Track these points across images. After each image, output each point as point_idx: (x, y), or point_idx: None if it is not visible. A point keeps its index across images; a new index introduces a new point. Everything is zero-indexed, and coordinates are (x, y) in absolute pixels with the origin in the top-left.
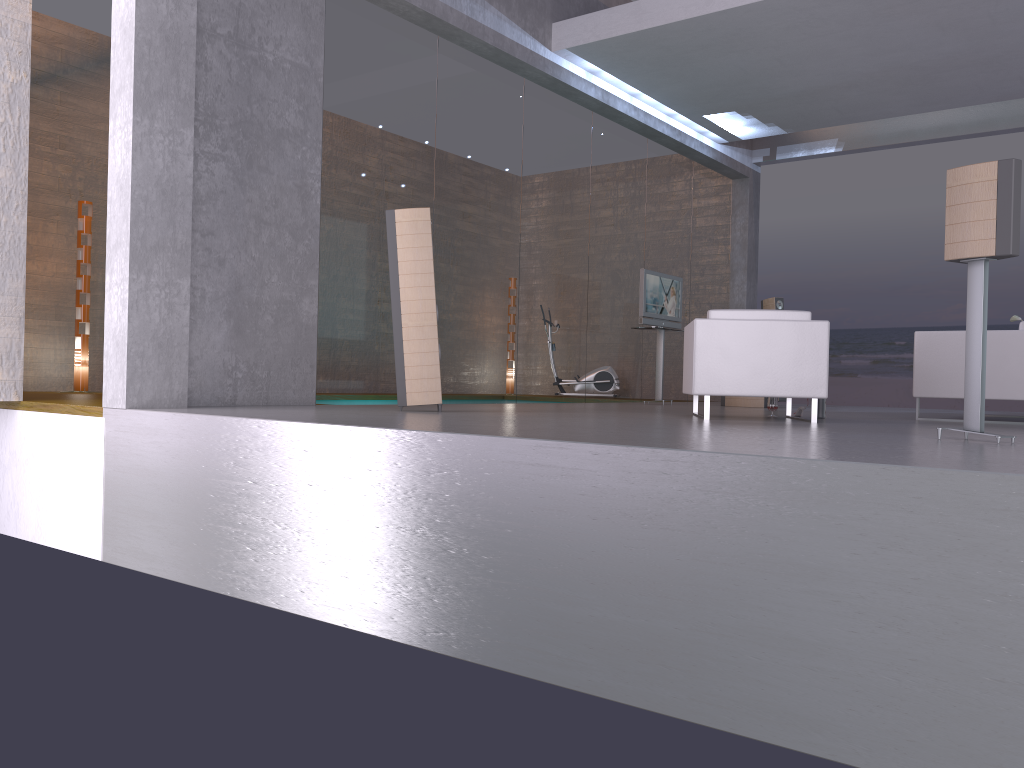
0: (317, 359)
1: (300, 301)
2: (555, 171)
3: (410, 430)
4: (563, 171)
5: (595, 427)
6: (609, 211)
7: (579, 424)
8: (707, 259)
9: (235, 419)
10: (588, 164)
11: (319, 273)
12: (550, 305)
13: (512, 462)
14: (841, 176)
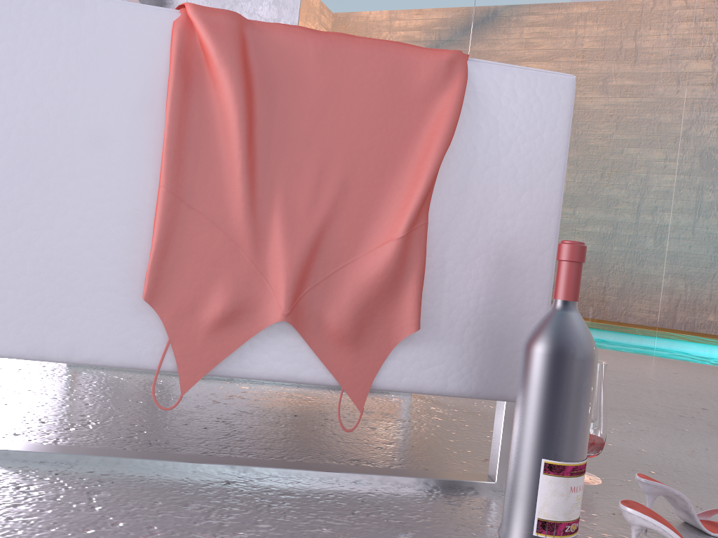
0: None
1: None
2: None
3: None
4: None
5: None
6: None
7: None
8: None
9: None
10: None
11: None
12: None
13: None
14: None
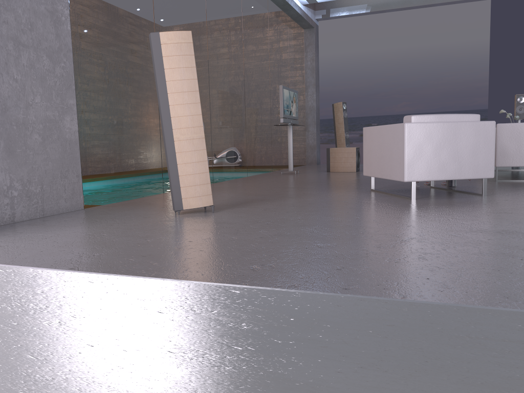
0: (81, 169)
1: (62, 119)
2: (224, 15)
3: (337, 294)
4: (228, 16)
5: (436, 239)
6: (252, 46)
7: (397, 231)
8: (296, 79)
9: (55, 272)
10: (240, 12)
11: (76, 93)
12: (227, 112)
13: (521, 342)
14: (340, 31)
